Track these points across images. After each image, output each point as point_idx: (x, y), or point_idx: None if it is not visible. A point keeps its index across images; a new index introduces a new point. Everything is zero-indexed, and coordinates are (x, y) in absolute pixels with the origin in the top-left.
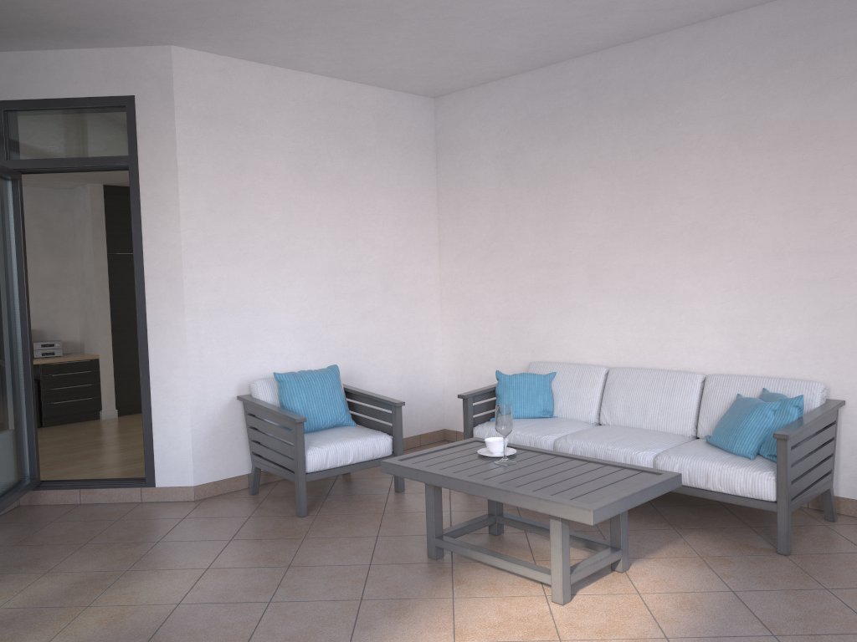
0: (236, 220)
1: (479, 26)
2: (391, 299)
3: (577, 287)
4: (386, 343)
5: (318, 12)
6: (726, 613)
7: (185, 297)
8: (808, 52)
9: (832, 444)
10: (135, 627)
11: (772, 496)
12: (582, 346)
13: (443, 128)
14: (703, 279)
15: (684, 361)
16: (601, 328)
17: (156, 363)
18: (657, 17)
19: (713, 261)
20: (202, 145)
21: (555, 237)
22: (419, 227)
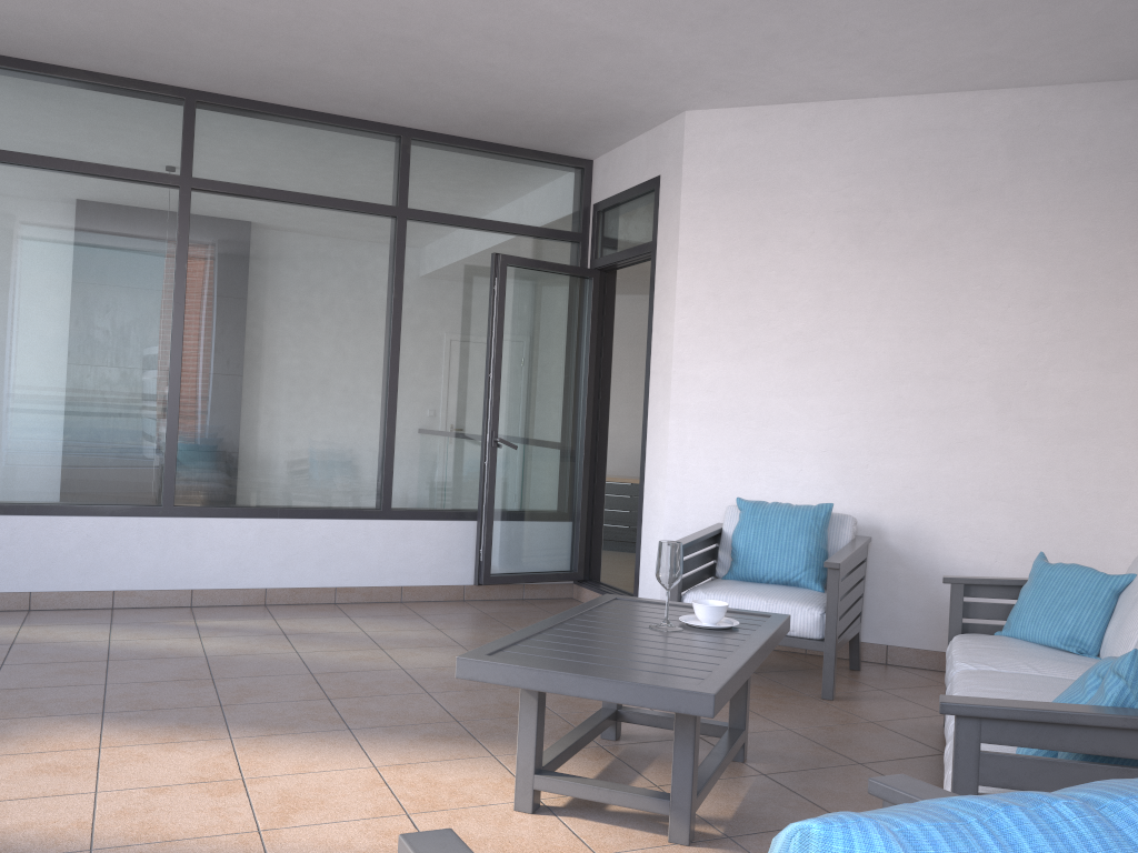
0: (746, 305)
1: None
2: (1013, 426)
3: None
4: (994, 495)
5: (711, 29)
6: None
7: (671, 395)
8: None
9: None
10: (350, 665)
11: None
12: None
13: None
14: None
15: None
16: None
17: (649, 469)
18: None
19: None
20: (710, 218)
21: None
22: (1098, 308)
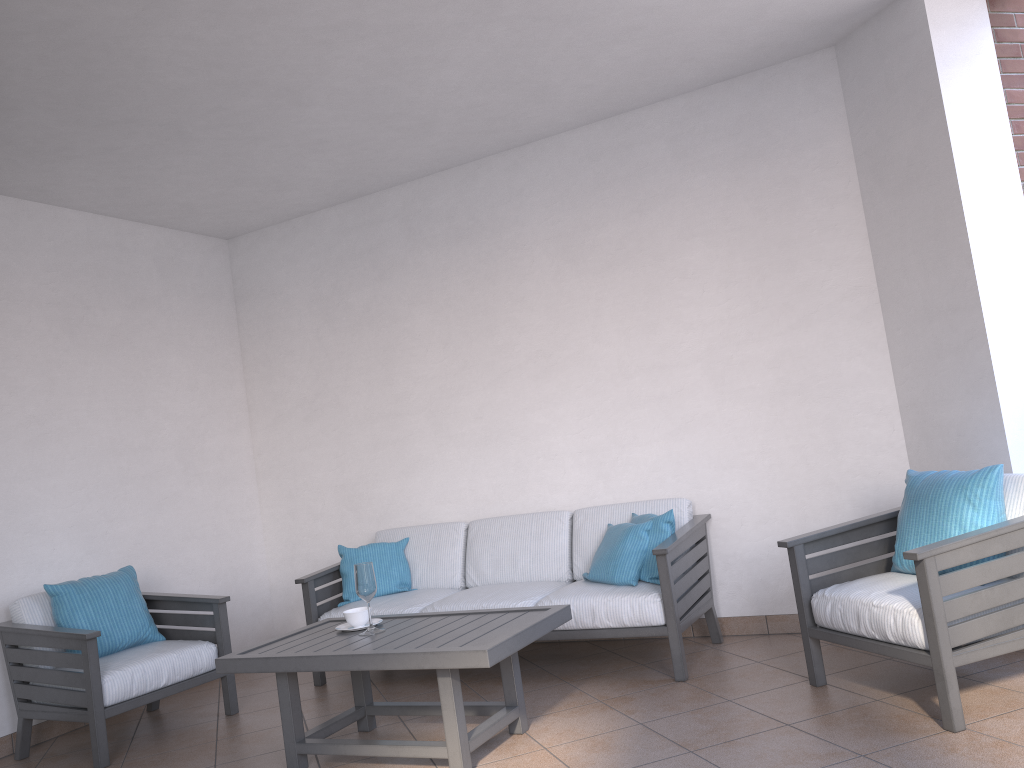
0: None
1: (283, 148)
2: (194, 480)
3: (422, 438)
4: (192, 535)
5: (86, 127)
6: (640, 744)
7: None
8: (622, 173)
9: (706, 559)
10: None
11: (660, 619)
12: (434, 504)
13: (242, 273)
14: (555, 409)
15: (547, 501)
16: (453, 480)
17: None
18: (474, 140)
19: (563, 388)
20: None
21: (389, 384)
22: (222, 390)
